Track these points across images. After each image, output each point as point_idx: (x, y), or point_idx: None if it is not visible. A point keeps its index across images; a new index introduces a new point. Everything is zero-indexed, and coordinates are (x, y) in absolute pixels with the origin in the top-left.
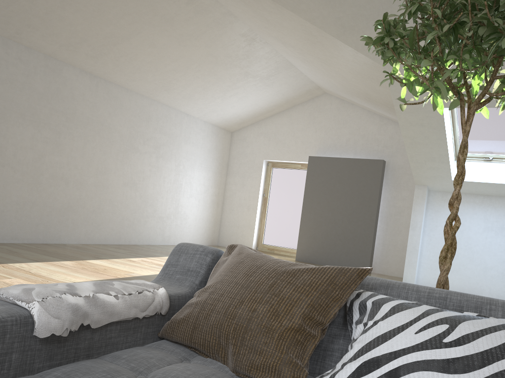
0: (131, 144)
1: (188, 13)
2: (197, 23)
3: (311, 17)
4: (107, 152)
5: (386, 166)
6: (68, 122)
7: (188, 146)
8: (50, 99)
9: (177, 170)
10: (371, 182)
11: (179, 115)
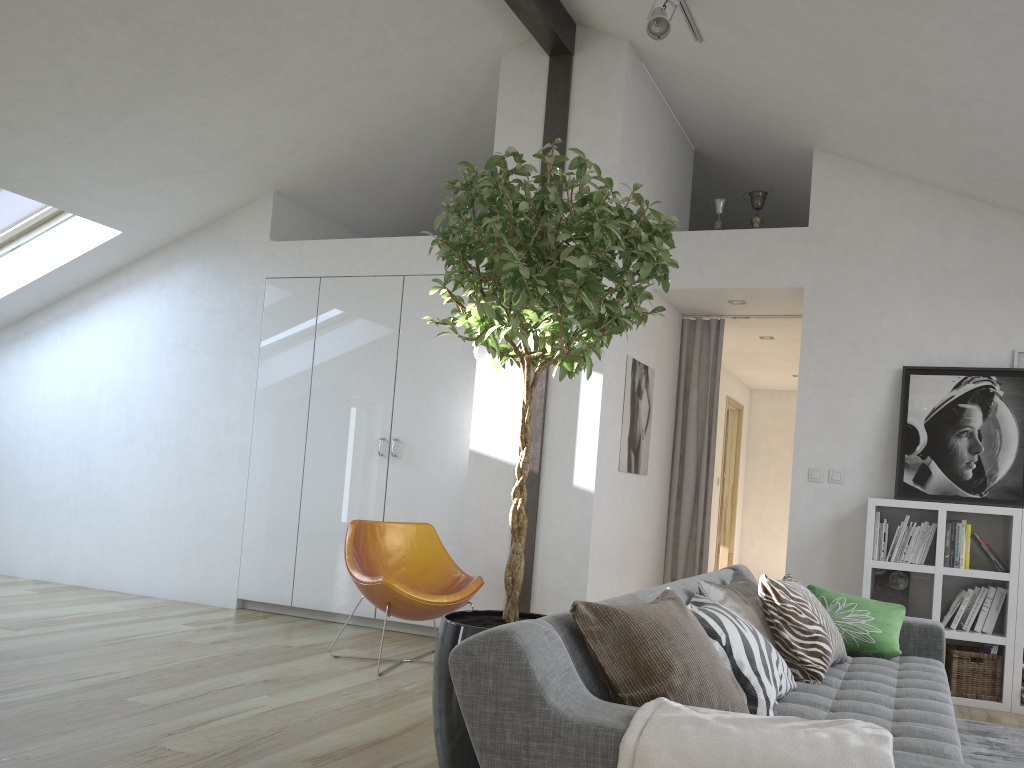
0: None
1: None
2: None
3: None
4: None
5: None
6: None
7: None
8: None
9: None
10: None
11: None
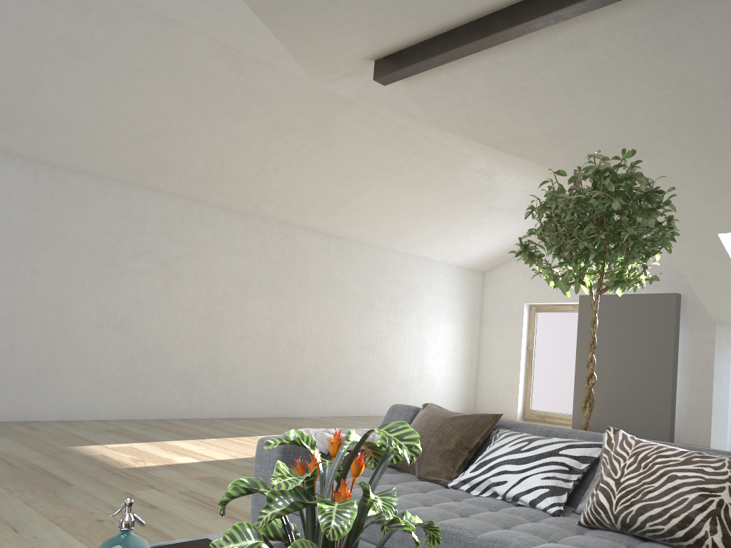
0: (366, 301)
1: (417, 161)
2: (428, 168)
3: (541, 160)
4: (341, 313)
5: (683, 300)
6: (302, 286)
7: (431, 296)
8: (284, 265)
9: (419, 325)
10: (662, 323)
11: (418, 261)
